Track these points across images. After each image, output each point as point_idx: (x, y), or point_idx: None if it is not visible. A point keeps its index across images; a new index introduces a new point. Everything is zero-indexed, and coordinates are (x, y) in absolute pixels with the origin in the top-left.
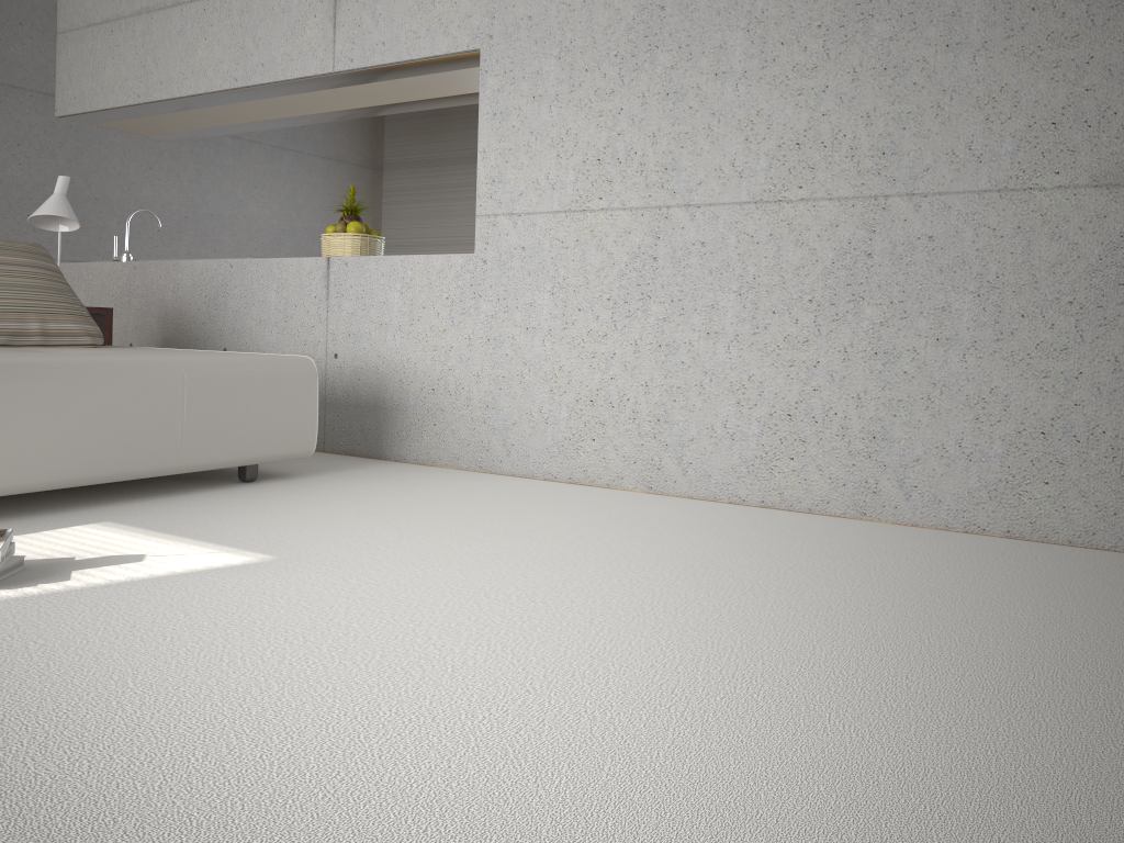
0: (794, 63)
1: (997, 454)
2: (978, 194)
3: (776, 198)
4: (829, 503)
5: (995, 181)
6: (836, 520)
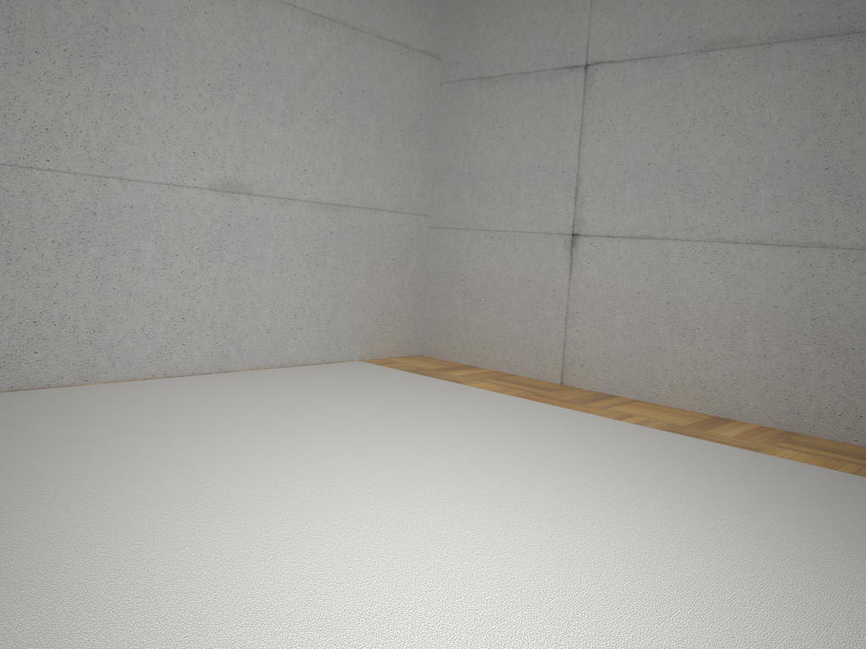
0: (45, 69)
1: (162, 332)
2: (158, 185)
3: (29, 165)
4: (63, 378)
5: (166, 178)
6: (80, 388)
